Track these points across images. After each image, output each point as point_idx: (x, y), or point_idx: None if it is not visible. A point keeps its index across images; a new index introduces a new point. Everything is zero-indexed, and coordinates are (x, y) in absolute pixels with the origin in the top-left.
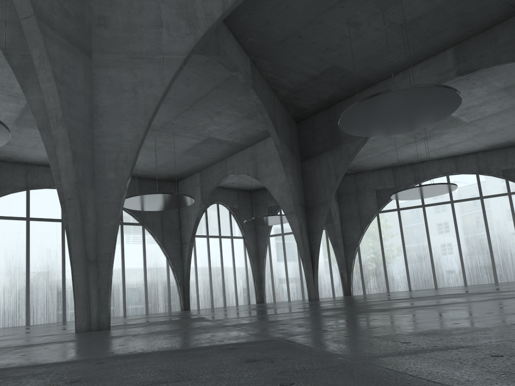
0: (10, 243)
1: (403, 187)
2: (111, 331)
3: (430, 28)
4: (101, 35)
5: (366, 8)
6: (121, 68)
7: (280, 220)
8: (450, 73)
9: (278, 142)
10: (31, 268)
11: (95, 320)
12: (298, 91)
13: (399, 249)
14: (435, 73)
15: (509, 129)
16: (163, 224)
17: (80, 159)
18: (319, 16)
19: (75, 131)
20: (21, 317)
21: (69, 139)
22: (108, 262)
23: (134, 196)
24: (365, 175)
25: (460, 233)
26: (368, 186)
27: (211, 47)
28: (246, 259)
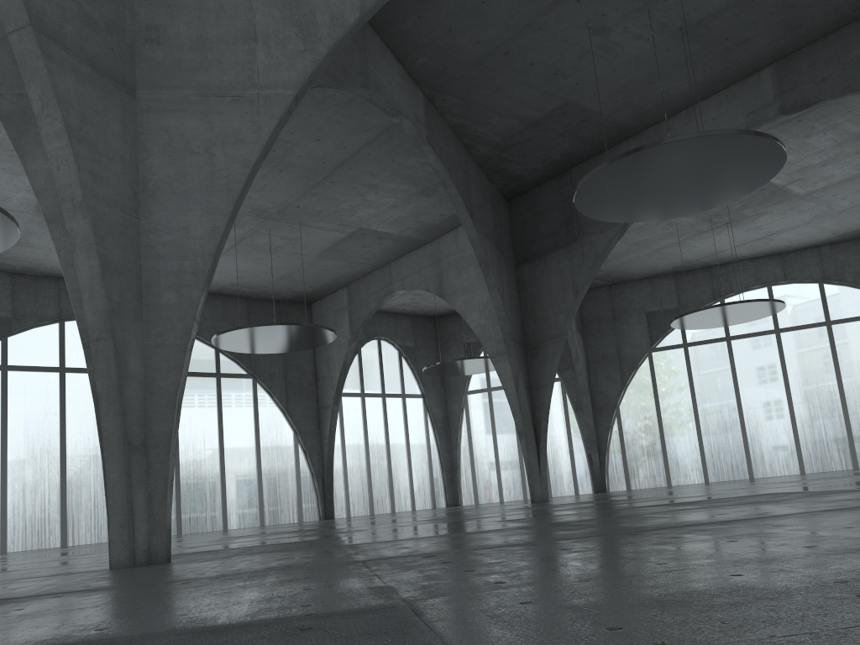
0: (33, 410)
1: (692, 307)
2: (164, 569)
3: (732, 33)
4: (151, 57)
5: (620, 1)
6: (186, 113)
7: (484, 366)
8: (768, 111)
9: (474, 235)
10: (68, 451)
11: (144, 547)
12: (509, 147)
13: (687, 412)
14: (743, 110)
15: None
16: (288, 375)
17: (115, 270)
18: (539, 17)
19: (106, 224)
20: (54, 533)
21: (95, 238)
22: (166, 447)
23: (234, 330)
24: (628, 287)
25: (792, 384)
26: (633, 306)
27: (353, 75)
28: (428, 432)
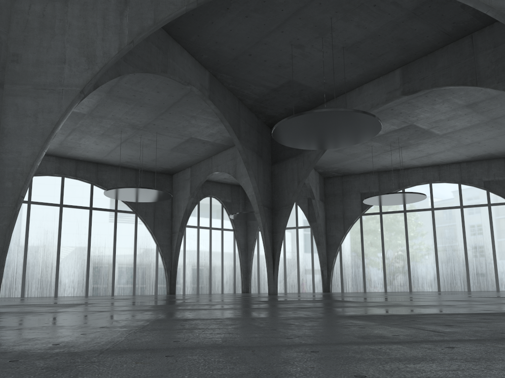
0: None
1: (386, 191)
2: None
3: (373, 51)
4: (13, 69)
5: (305, 33)
6: (27, 97)
7: None
8: (396, 92)
9: (240, 148)
10: (29, 246)
11: None
12: (264, 101)
13: (378, 251)
14: (385, 91)
15: (486, 143)
16: (155, 213)
17: None
18: (263, 38)
19: None
20: (17, 289)
21: None
22: None
23: (114, 189)
24: (352, 178)
25: (438, 240)
26: (354, 188)
27: (156, 66)
28: (234, 251)
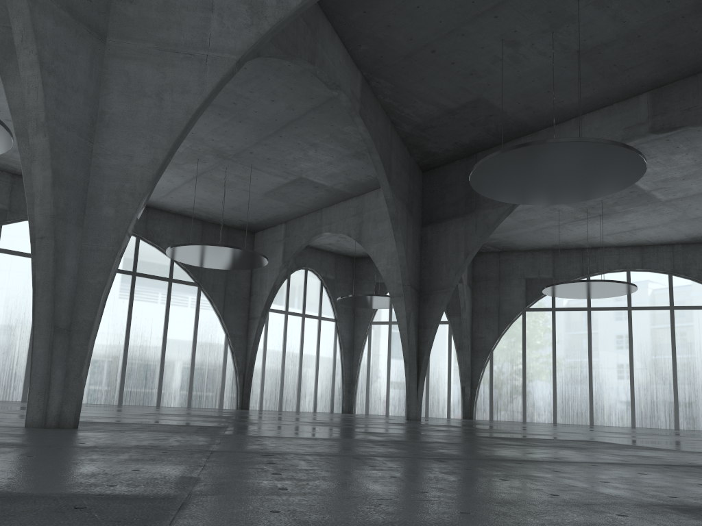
0: (14, 287)
1: (564, 279)
2: (62, 434)
3: (619, 61)
4: (124, 12)
5: (530, 22)
6: (145, 62)
7: (388, 303)
8: (641, 128)
9: (389, 196)
10: None
11: (55, 413)
12: (428, 129)
13: (547, 364)
14: (621, 125)
15: None
16: (227, 288)
17: (65, 183)
18: (462, 26)
19: (63, 144)
20: (17, 389)
21: (51, 154)
22: (87, 334)
23: (184, 245)
24: (514, 256)
25: (635, 353)
26: (516, 271)
27: (302, 51)
28: (335, 350)
